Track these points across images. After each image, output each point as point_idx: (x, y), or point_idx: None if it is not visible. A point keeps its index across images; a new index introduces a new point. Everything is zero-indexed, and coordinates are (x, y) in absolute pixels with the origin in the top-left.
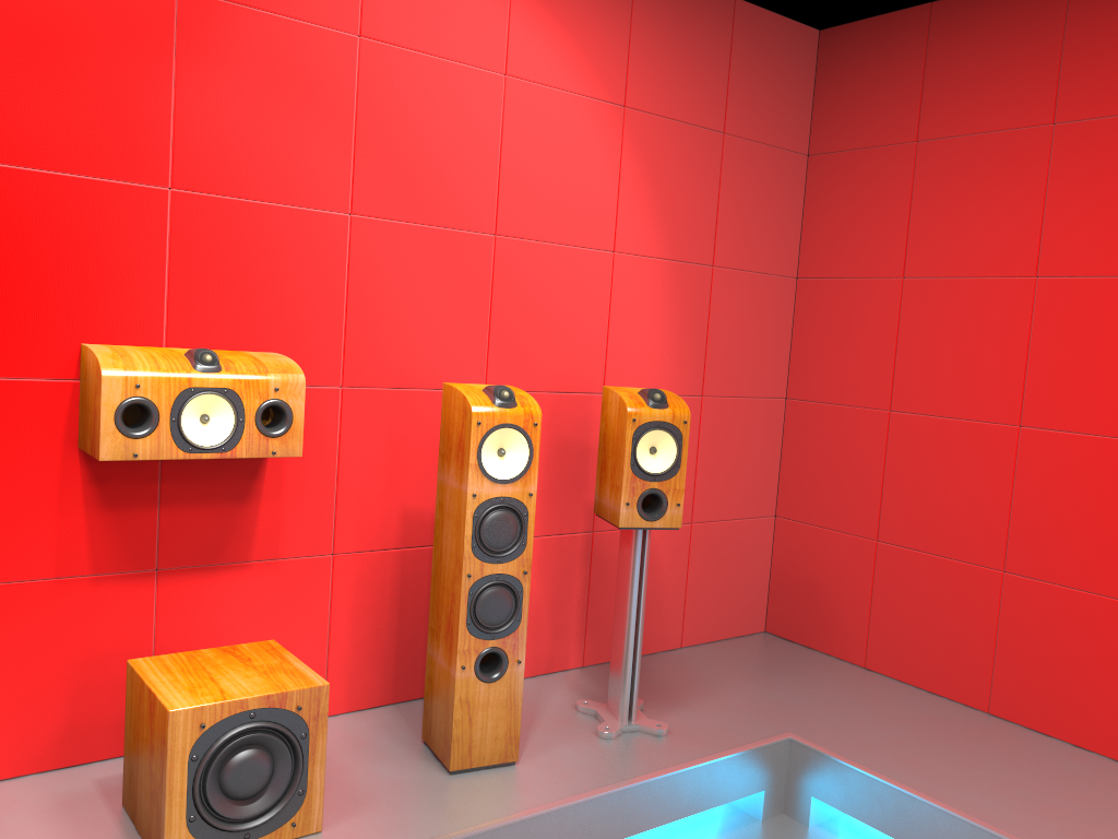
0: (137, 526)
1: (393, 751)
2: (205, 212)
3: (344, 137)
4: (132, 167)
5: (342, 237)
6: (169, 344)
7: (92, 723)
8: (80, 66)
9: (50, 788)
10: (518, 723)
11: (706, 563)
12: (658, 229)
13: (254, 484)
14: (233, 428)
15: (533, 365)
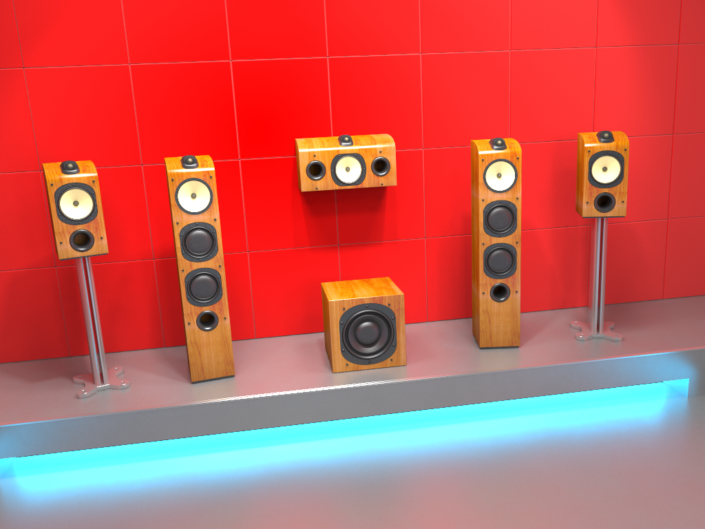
0: (327, 224)
1: (455, 337)
2: (345, 66)
3: (414, 11)
4: (309, 50)
5: (417, 67)
6: (334, 135)
7: (316, 315)
8: (281, 5)
9: (299, 340)
10: (518, 325)
11: (681, 245)
12: (631, 26)
13: (381, 202)
14: (360, 173)
15: (541, 125)
